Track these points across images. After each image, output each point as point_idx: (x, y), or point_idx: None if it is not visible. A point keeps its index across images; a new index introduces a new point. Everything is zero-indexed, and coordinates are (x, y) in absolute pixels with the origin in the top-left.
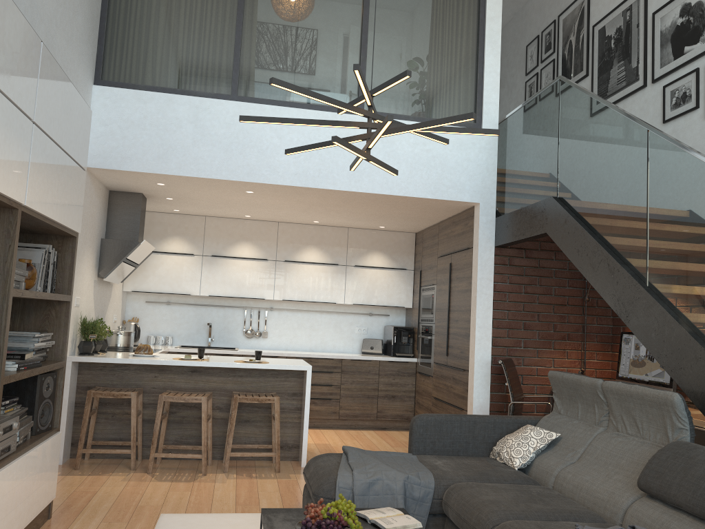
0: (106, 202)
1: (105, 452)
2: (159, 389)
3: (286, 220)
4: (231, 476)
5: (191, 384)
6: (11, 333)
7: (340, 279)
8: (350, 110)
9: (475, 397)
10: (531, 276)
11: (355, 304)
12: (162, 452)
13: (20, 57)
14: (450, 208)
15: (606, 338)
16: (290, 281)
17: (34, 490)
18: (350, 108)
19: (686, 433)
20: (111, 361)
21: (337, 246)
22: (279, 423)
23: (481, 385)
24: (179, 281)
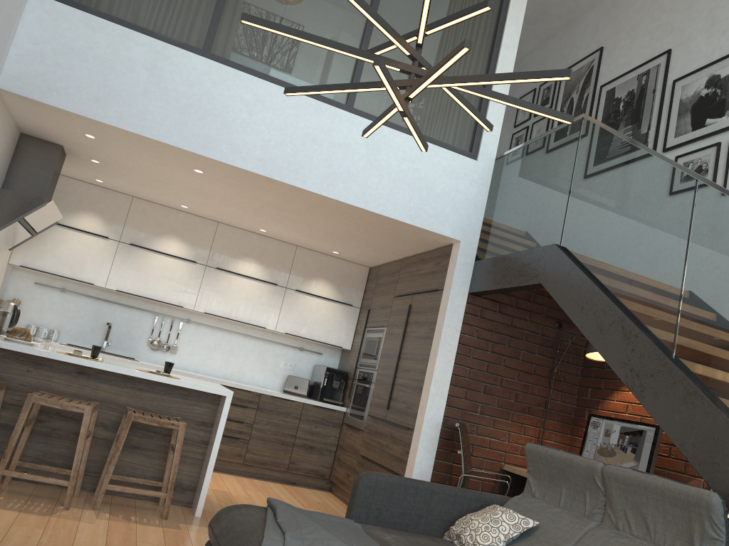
0: (13, 145)
1: None
2: (29, 388)
3: (228, 222)
4: (103, 516)
5: (74, 389)
6: None
7: (276, 302)
8: (396, 41)
9: (417, 462)
10: (501, 334)
11: (288, 334)
12: (14, 470)
13: None
14: (424, 241)
15: (567, 419)
16: (217, 292)
17: None
18: (397, 38)
19: (720, 545)
20: None
21: (280, 263)
22: (179, 457)
23: (426, 449)
24: (83, 265)
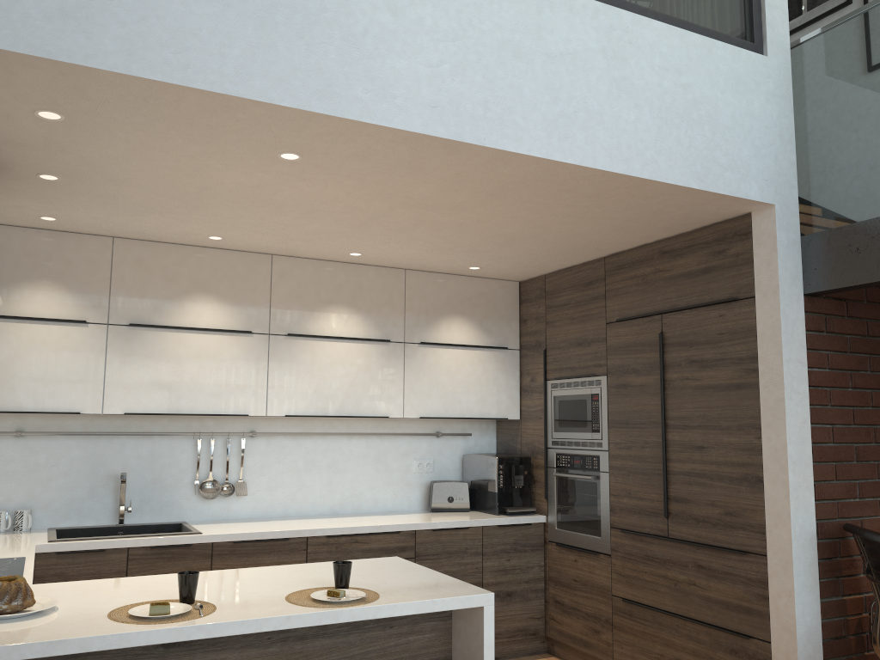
0: None
1: None
2: None
3: (291, 251)
4: None
5: None
6: None
7: (394, 370)
8: None
9: (798, 615)
10: (858, 354)
11: (424, 418)
12: None
13: None
14: (688, 219)
15: None
16: (299, 376)
17: None
18: None
19: None
20: None
21: (387, 304)
22: None
23: (806, 586)
24: (52, 383)
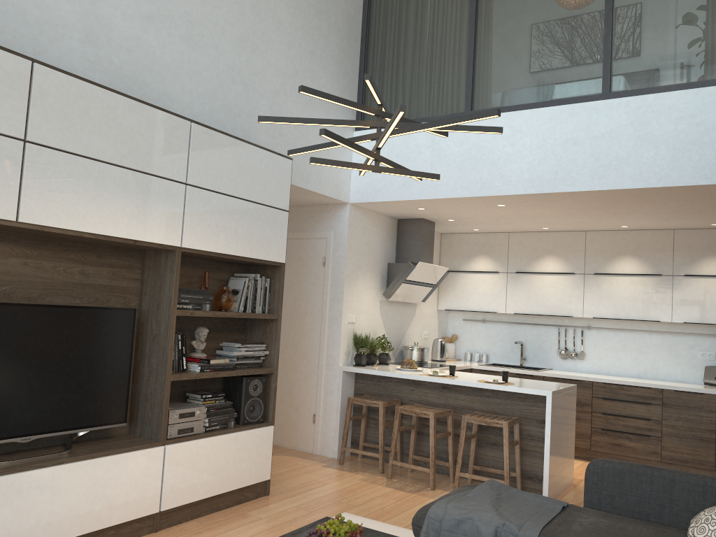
0: (393, 230)
1: (360, 453)
2: (415, 402)
3: (590, 228)
4: None
5: (442, 400)
6: (224, 343)
7: (665, 293)
8: (351, 125)
9: None
10: None
11: (686, 323)
12: (411, 461)
13: (158, 140)
14: None
15: None
16: (601, 296)
17: (230, 467)
18: (350, 123)
19: None
20: (370, 373)
21: (659, 252)
22: (507, 450)
23: None
24: (485, 299)
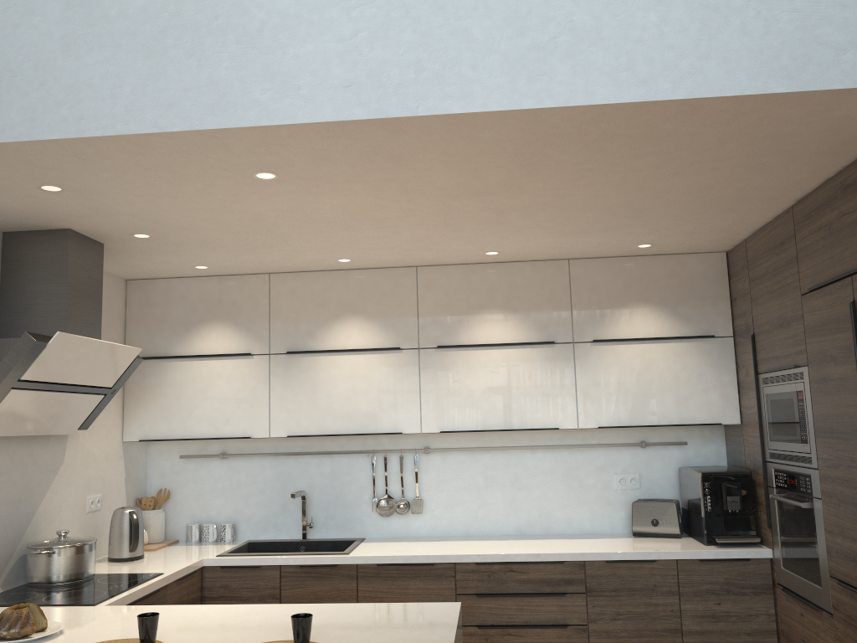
0: None
1: None
2: None
3: (428, 260)
4: None
5: None
6: None
7: (563, 375)
8: None
9: None
10: None
11: (604, 428)
12: None
13: None
14: (842, 134)
15: None
16: (452, 389)
17: None
18: None
19: None
20: None
21: (549, 302)
22: None
23: None
24: (227, 411)
